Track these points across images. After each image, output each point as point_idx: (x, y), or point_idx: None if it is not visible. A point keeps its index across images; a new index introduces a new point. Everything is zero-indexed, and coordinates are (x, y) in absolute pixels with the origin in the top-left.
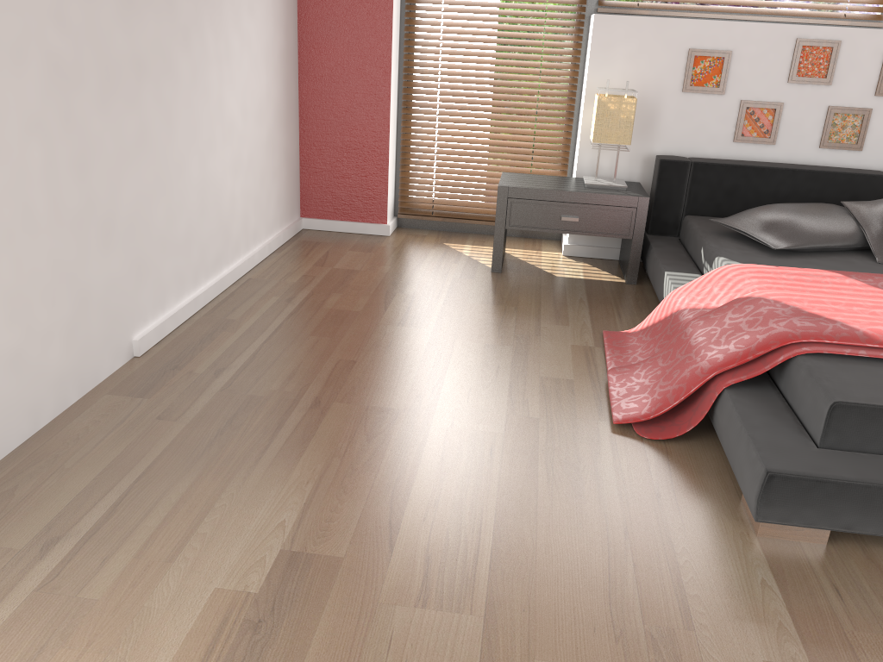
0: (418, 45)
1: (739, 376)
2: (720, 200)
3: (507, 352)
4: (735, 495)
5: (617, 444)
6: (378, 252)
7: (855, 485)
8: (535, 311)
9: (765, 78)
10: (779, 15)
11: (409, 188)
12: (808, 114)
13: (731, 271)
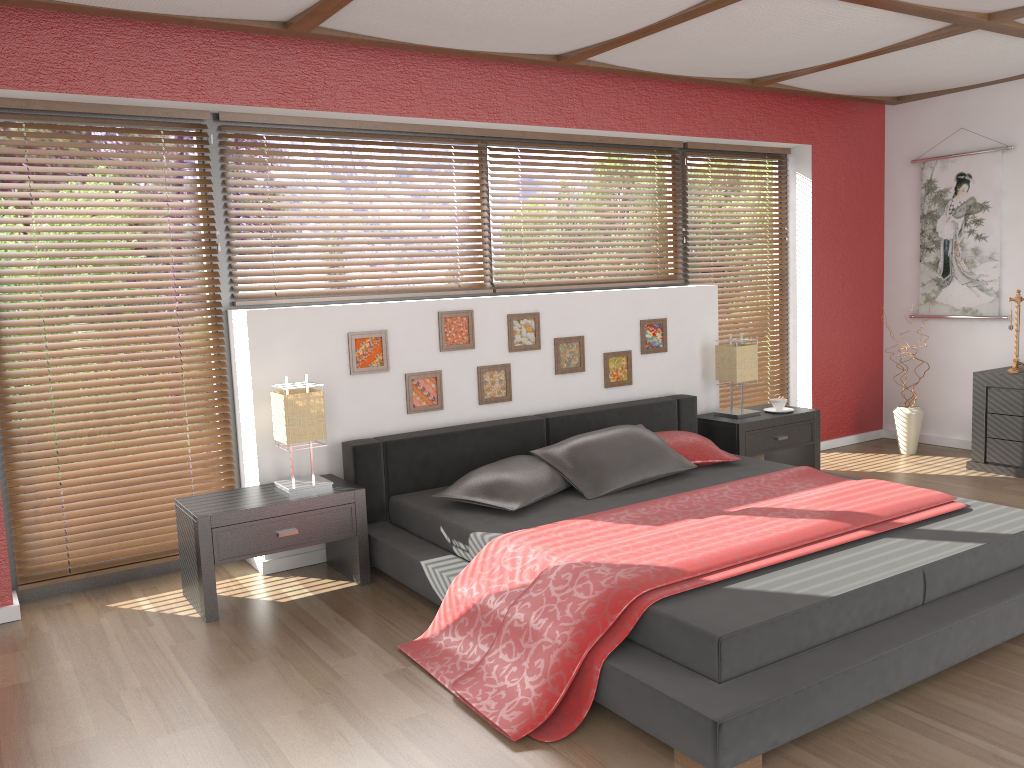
0: (17, 367)
1: (609, 643)
2: (417, 473)
3: (331, 711)
4: (667, 758)
5: (535, 760)
6: (31, 647)
7: (771, 703)
8: (306, 651)
9: (421, 350)
10: (408, 290)
11: (30, 547)
12: (463, 376)
13: (507, 543)
